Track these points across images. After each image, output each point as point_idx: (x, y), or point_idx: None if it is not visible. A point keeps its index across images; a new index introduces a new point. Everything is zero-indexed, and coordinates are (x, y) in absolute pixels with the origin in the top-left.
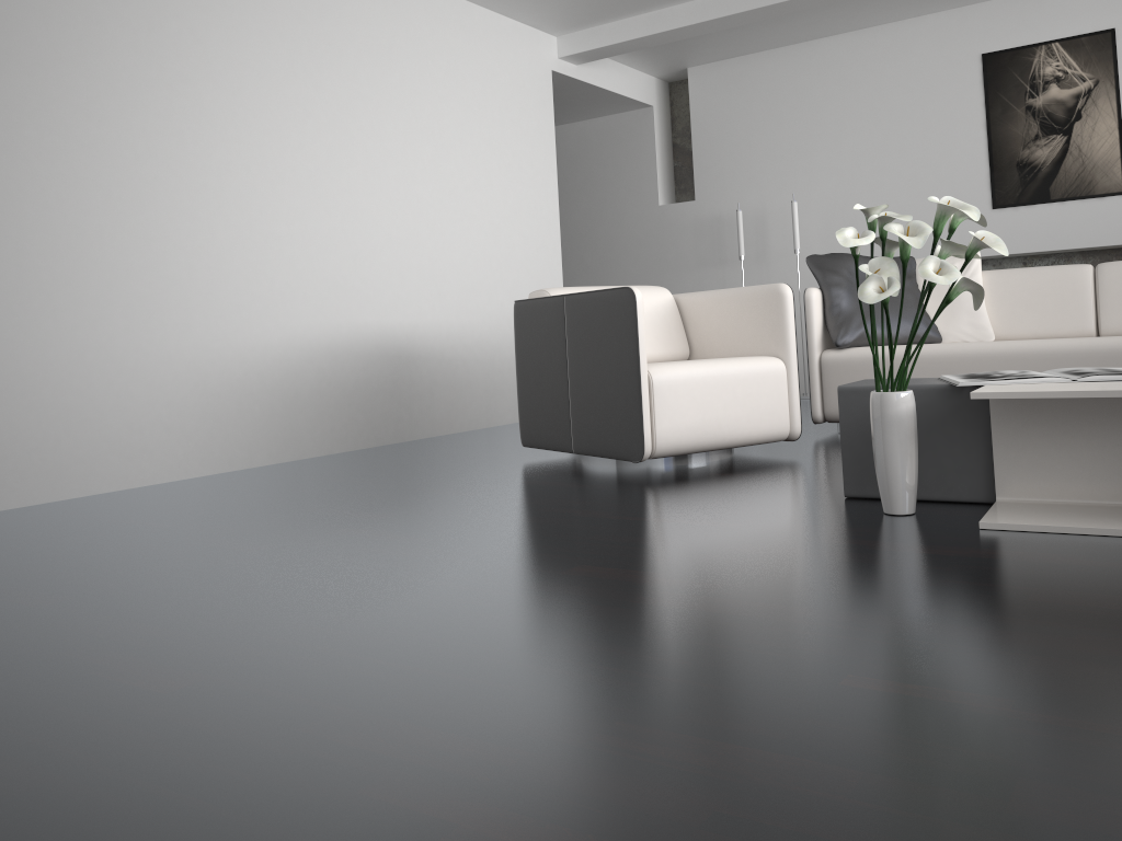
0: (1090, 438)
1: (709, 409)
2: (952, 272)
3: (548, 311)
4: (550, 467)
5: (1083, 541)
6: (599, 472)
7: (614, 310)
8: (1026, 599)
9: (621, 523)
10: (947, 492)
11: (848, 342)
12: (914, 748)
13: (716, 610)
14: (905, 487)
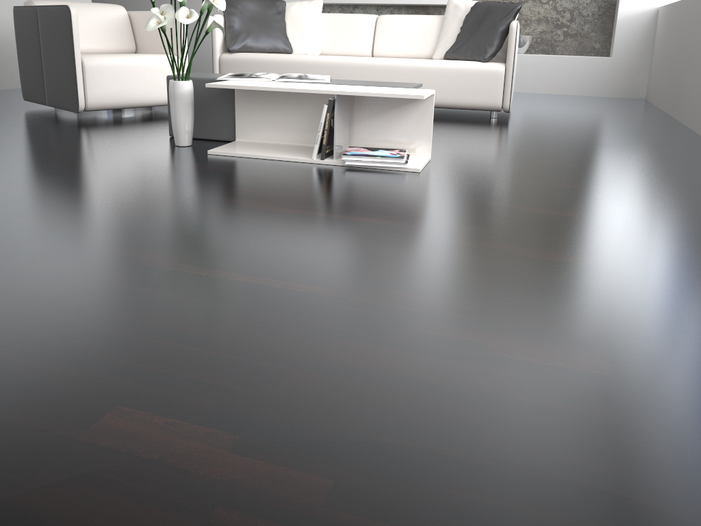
0: (277, 111)
1: (125, 84)
2: (194, 17)
3: (30, 16)
4: (33, 113)
5: (244, 161)
6: (58, 118)
7: (61, 19)
8: (168, 186)
9: (25, 147)
10: (217, 135)
11: (235, 49)
12: (5, 245)
13: (6, 190)
14: (184, 132)
